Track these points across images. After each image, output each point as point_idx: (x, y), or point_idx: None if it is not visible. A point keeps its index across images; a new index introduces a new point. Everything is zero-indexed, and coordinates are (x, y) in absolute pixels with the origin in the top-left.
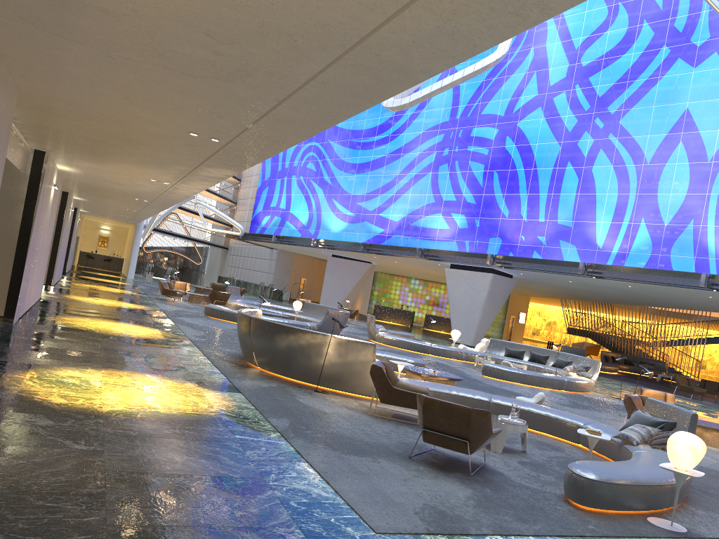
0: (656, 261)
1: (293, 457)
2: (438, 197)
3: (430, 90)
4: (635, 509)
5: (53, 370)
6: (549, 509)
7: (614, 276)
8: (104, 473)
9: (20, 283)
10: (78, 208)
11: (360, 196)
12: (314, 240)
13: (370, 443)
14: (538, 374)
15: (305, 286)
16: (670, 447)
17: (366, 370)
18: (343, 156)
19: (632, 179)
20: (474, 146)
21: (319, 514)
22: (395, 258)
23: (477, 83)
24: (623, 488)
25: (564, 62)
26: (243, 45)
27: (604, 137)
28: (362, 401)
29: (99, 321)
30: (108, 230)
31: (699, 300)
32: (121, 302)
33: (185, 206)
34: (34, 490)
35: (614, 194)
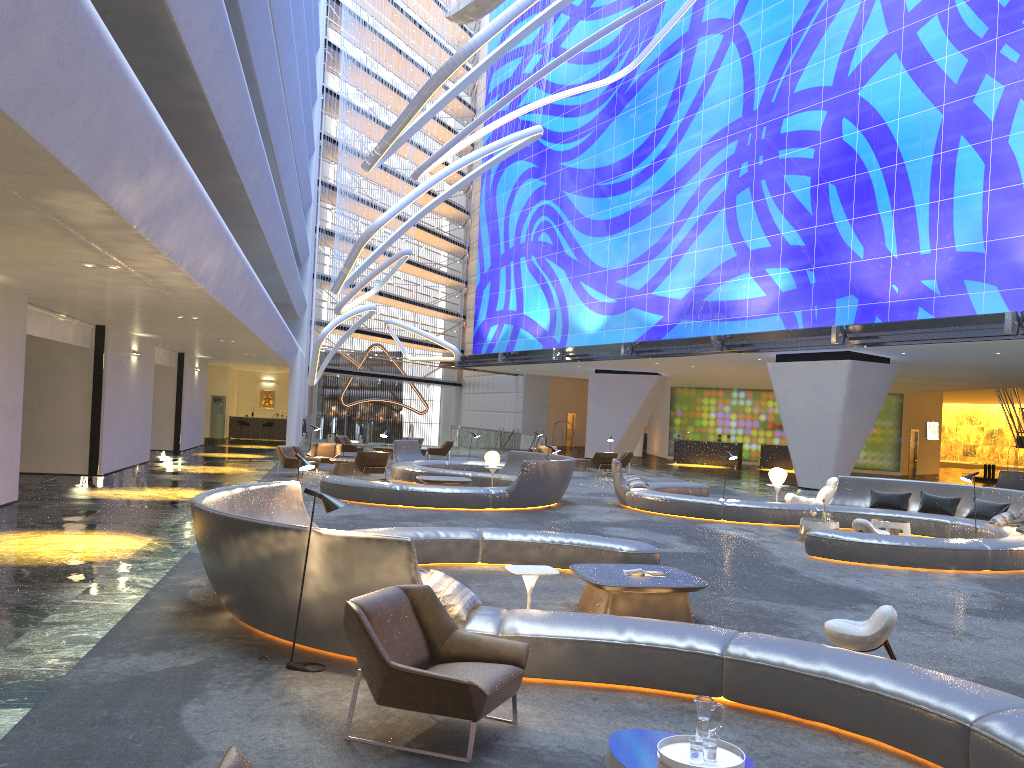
0: None
1: None
2: (741, 247)
3: None
4: None
5: None
6: None
7: None
8: None
9: None
10: (185, 352)
11: (620, 270)
12: (556, 350)
13: None
14: (923, 542)
15: (576, 425)
16: None
17: None
18: (588, 213)
19: None
20: (789, 148)
21: None
22: (687, 360)
23: (780, 42)
24: None
25: None
26: None
27: None
28: None
29: (46, 534)
30: (272, 381)
31: None
32: (185, 489)
33: (384, 332)
34: None
35: None
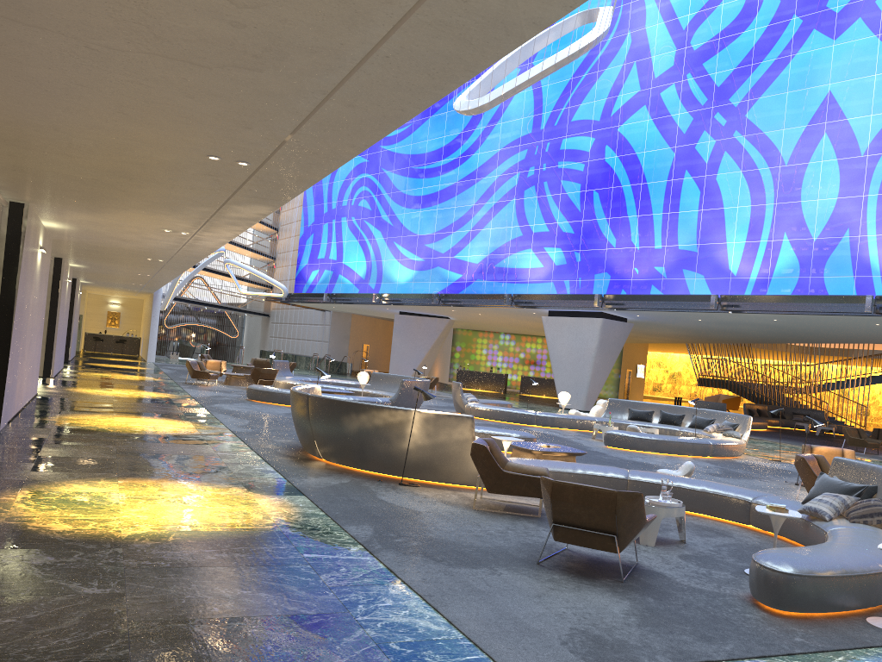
0: (806, 285)
1: (384, 577)
2: (526, 229)
3: (514, 84)
4: (849, 608)
5: (53, 487)
6: (737, 619)
7: (755, 309)
8: (126, 626)
9: (5, 377)
10: (77, 278)
11: (429, 236)
12: (375, 295)
13: (483, 549)
14: (675, 438)
15: (369, 354)
16: None
17: (463, 452)
18: (403, 188)
19: (767, 185)
20: (566, 161)
21: (433, 658)
22: (479, 309)
23: (563, 82)
24: (831, 582)
25: (670, 47)
26: (273, 6)
27: (729, 137)
28: (462, 493)
29: (113, 417)
30: (118, 304)
31: (863, 330)
32: (140, 391)
33: (211, 267)
34: (27, 661)
35: (746, 207)
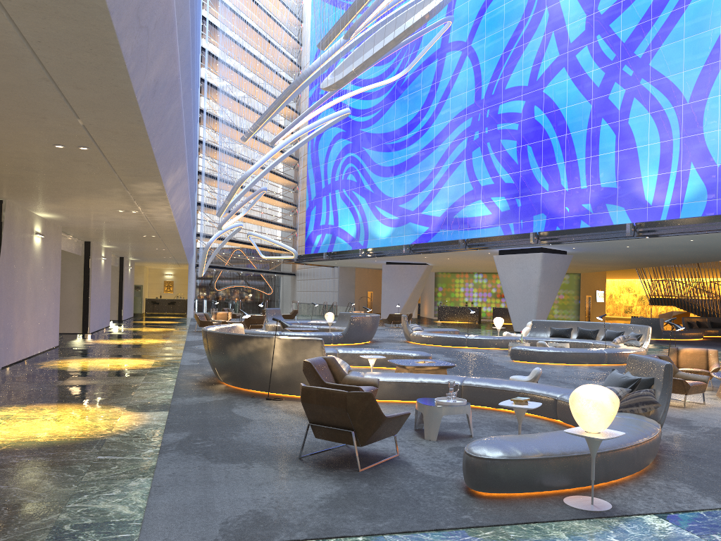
0: (714, 207)
1: (142, 472)
2: (476, 184)
3: (362, 60)
4: (548, 488)
5: None
6: (428, 500)
7: (666, 232)
8: None
9: None
10: (124, 256)
11: (401, 198)
12: (361, 250)
13: (266, 448)
14: (571, 350)
15: (373, 299)
16: (571, 406)
17: None
18: (379, 161)
19: (673, 123)
20: (503, 123)
21: (86, 536)
22: (444, 254)
23: (496, 58)
24: (524, 464)
25: (580, 14)
26: None
27: (636, 85)
28: None
29: (95, 359)
30: (171, 275)
31: None
32: (148, 339)
33: (244, 240)
34: None
35: (656, 143)
